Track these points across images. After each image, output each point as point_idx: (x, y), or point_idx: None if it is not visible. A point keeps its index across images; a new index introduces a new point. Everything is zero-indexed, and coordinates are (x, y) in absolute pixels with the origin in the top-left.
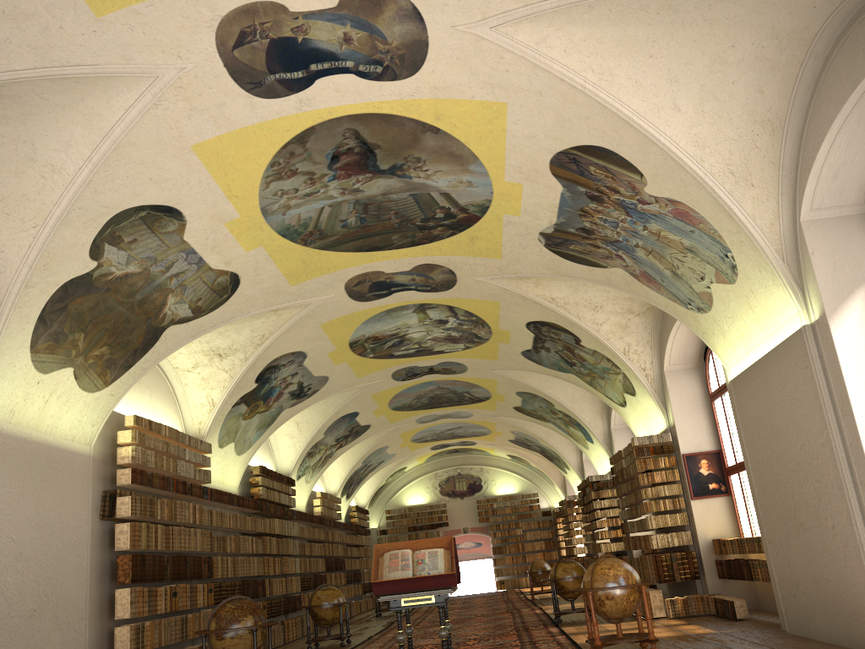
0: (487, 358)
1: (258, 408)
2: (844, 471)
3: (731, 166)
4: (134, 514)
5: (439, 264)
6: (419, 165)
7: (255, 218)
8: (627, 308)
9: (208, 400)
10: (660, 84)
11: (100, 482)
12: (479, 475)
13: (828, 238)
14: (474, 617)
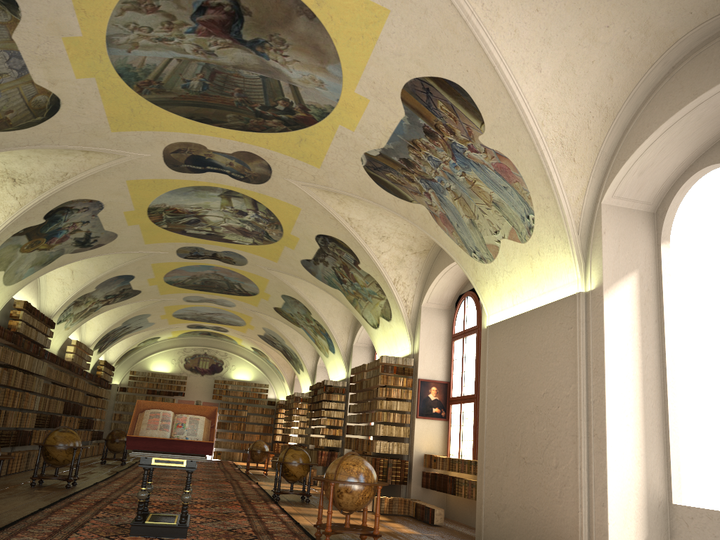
0: (269, 258)
1: (39, 245)
2: (582, 422)
3: (563, 138)
4: None
5: (261, 156)
6: (281, 48)
7: (97, 44)
8: (408, 244)
9: None
10: (534, 41)
11: None
12: (222, 359)
13: (618, 224)
14: (196, 481)
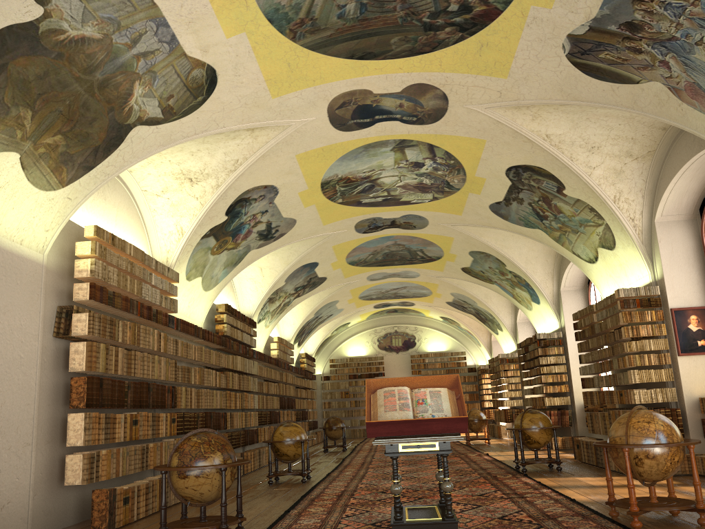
0: (452, 212)
1: (227, 244)
2: None
3: None
4: (91, 333)
5: (434, 84)
6: None
7: None
8: (626, 150)
9: (177, 229)
10: None
11: (55, 297)
12: (413, 333)
13: None
14: (424, 459)
